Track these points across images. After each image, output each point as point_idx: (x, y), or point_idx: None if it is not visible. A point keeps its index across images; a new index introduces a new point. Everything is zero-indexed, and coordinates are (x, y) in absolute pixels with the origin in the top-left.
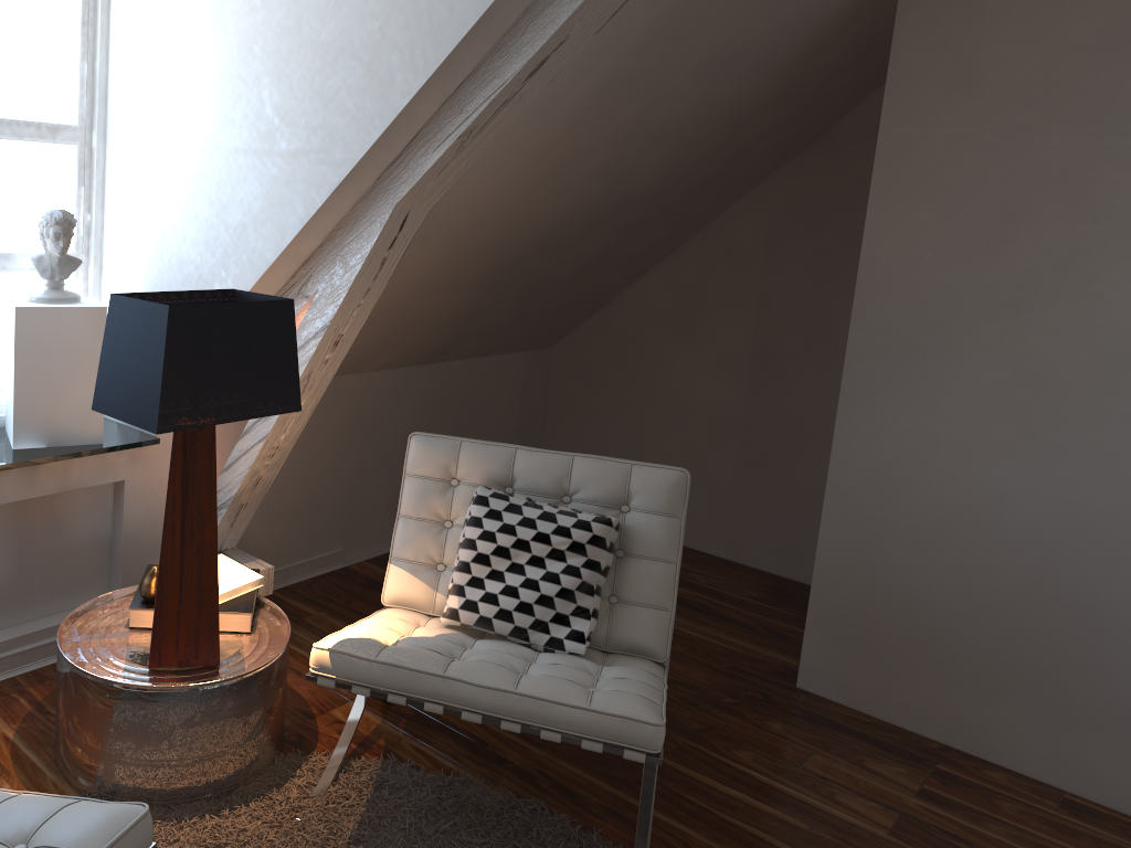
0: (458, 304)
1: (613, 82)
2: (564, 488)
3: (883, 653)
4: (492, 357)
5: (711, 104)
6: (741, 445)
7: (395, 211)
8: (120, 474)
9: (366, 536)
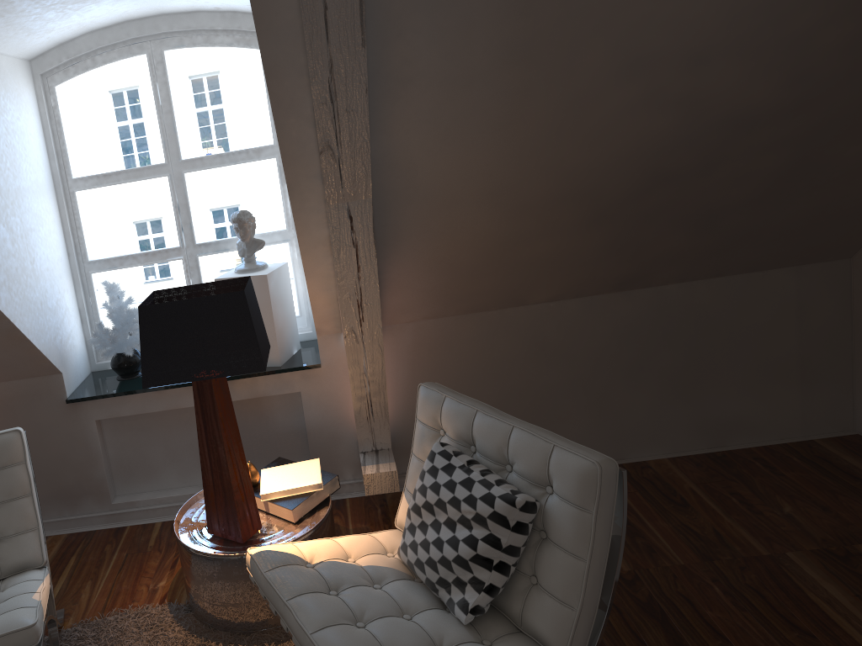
0: (589, 243)
1: (522, 45)
2: (506, 457)
3: None
4: (732, 277)
5: (762, 1)
6: None
7: (331, 209)
8: (296, 387)
9: None
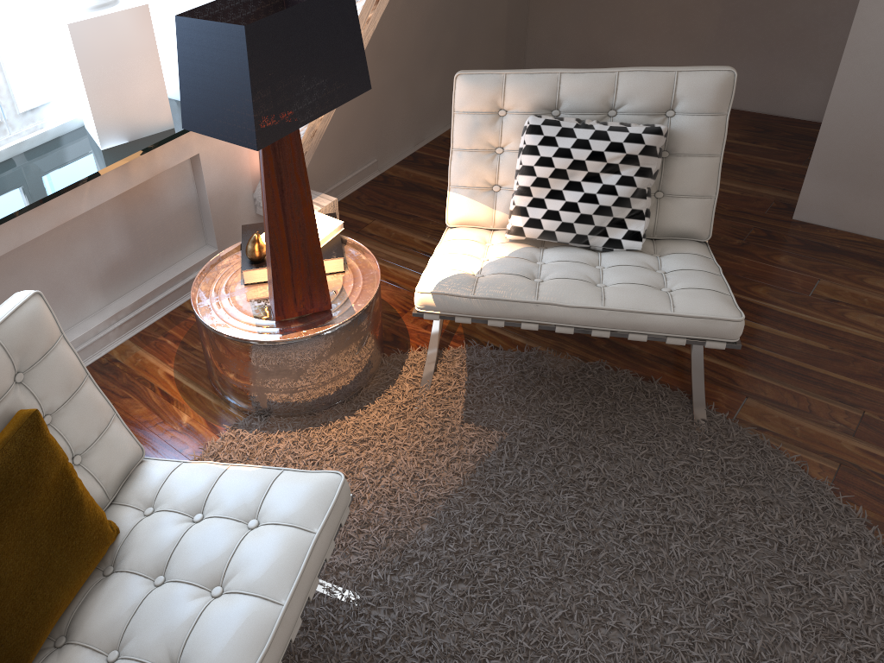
0: None
1: None
2: (610, 104)
3: (883, 185)
4: None
5: None
6: (726, 0)
7: None
8: (194, 149)
9: (393, 144)
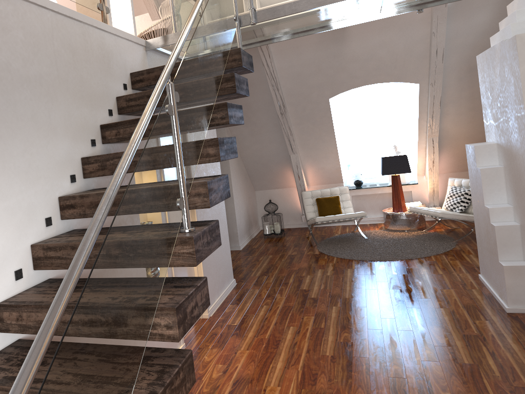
0: None
1: (472, 108)
2: (468, 185)
3: None
4: None
5: None
6: None
7: (428, 139)
8: (410, 189)
9: None
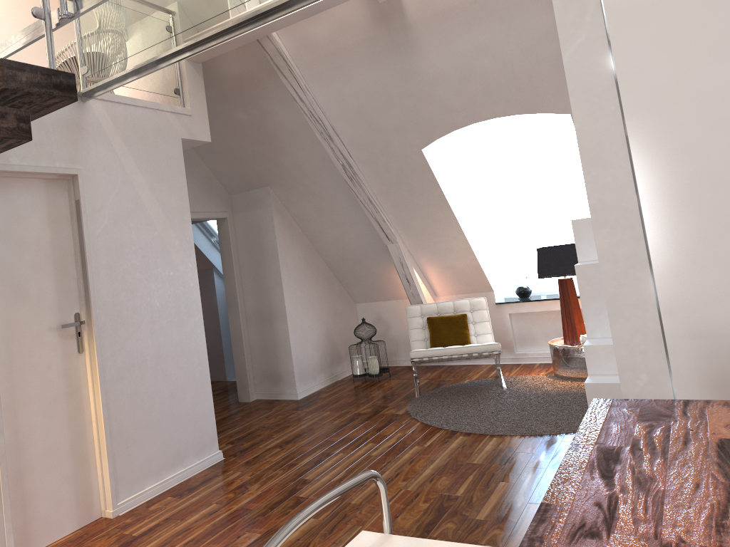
0: None
1: None
2: None
3: None
4: None
5: None
6: None
7: None
8: None
9: None
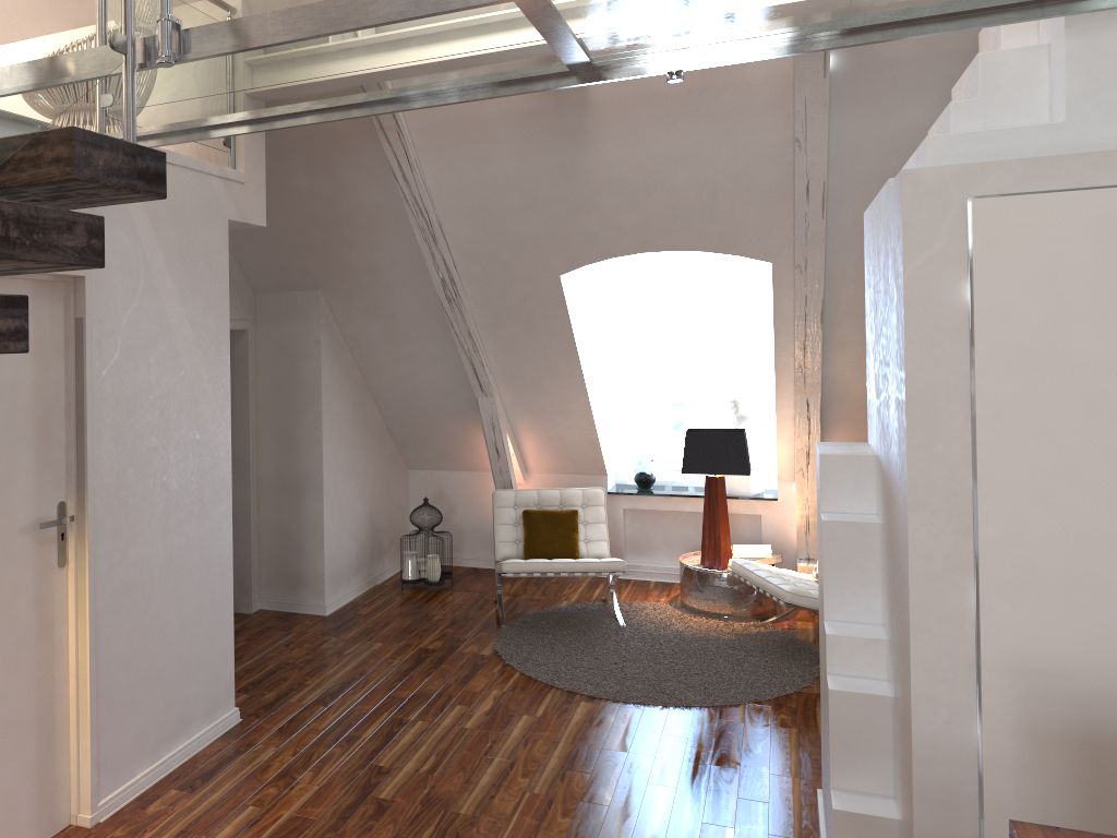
0: None
1: None
2: None
3: None
4: None
5: None
6: None
7: (797, 398)
8: (758, 511)
9: None
